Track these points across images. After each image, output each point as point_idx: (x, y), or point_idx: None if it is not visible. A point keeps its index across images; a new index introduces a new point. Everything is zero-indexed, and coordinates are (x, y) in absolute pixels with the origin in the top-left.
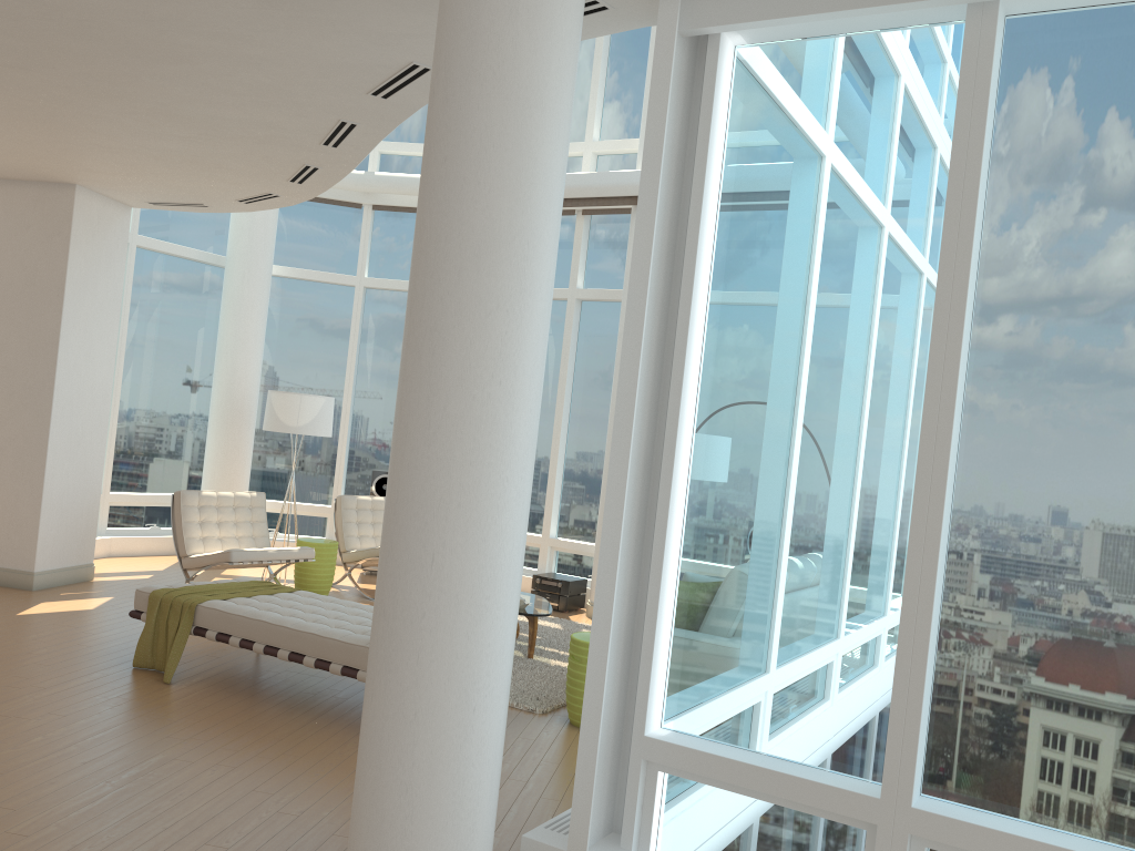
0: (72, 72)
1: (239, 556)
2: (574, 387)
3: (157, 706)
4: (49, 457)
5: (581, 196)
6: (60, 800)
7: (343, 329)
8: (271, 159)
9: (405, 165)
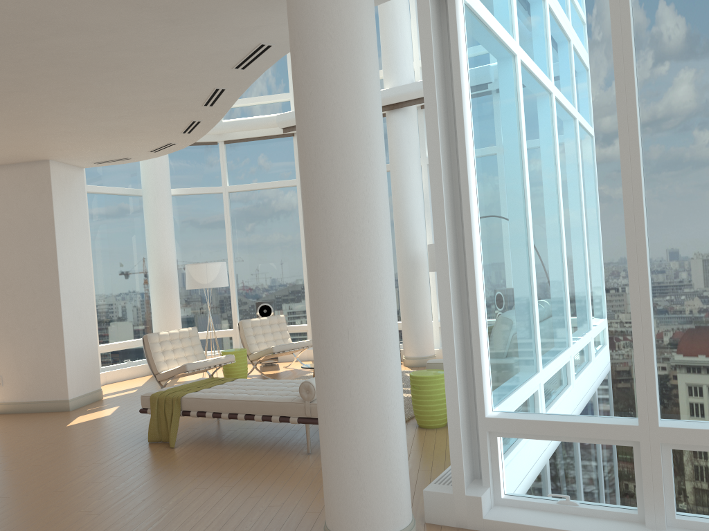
0: (50, 88)
1: (191, 367)
2: None
3: (172, 461)
4: (64, 328)
5: None
6: (139, 522)
7: (219, 220)
8: (171, 121)
9: (239, 113)
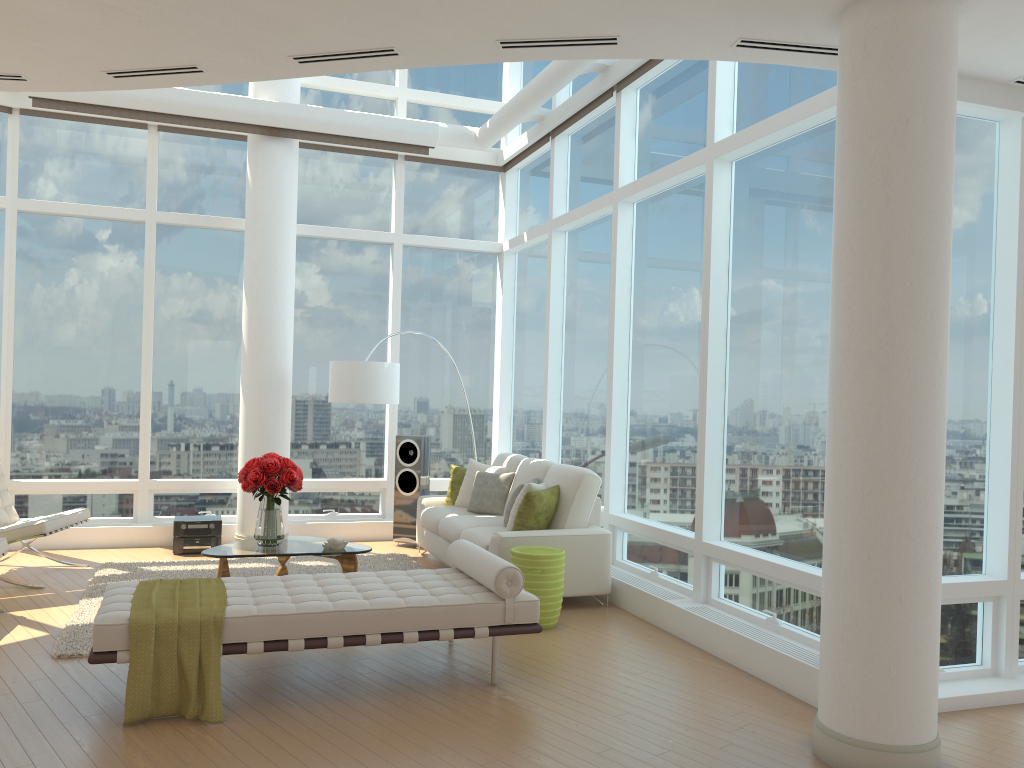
0: None
1: None
2: (157, 317)
3: (296, 741)
4: None
5: (203, 116)
6: None
7: None
8: (162, 50)
9: None
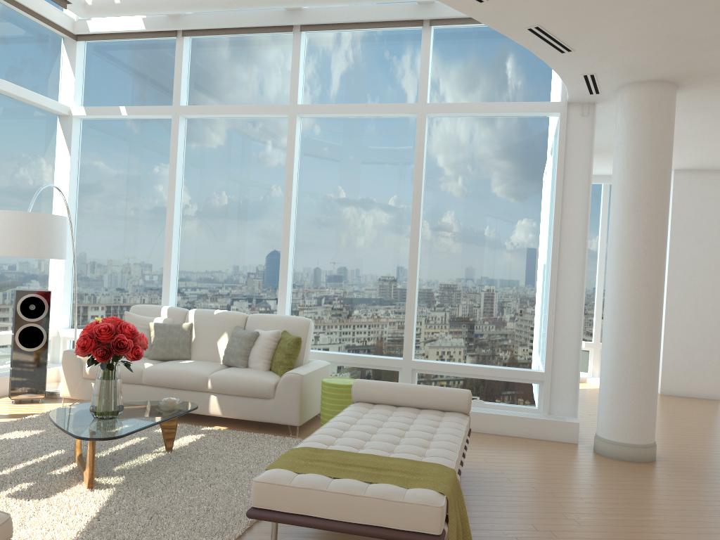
0: None
1: None
2: None
3: None
4: None
5: None
6: (705, 522)
7: None
8: None
9: None
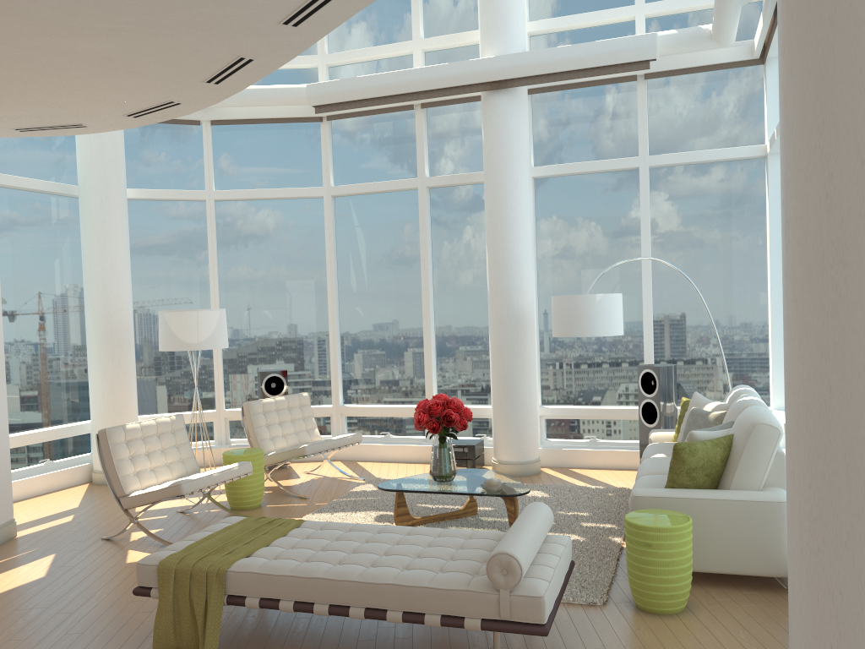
0: None
1: (189, 487)
2: (434, 267)
3: None
4: None
5: (434, 88)
6: None
7: (199, 243)
8: (201, 52)
9: None
